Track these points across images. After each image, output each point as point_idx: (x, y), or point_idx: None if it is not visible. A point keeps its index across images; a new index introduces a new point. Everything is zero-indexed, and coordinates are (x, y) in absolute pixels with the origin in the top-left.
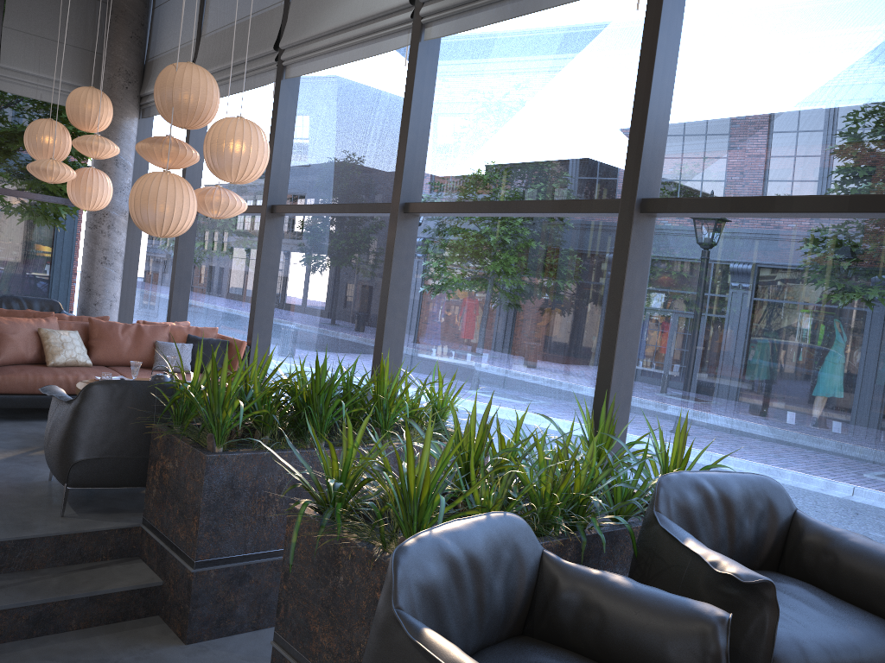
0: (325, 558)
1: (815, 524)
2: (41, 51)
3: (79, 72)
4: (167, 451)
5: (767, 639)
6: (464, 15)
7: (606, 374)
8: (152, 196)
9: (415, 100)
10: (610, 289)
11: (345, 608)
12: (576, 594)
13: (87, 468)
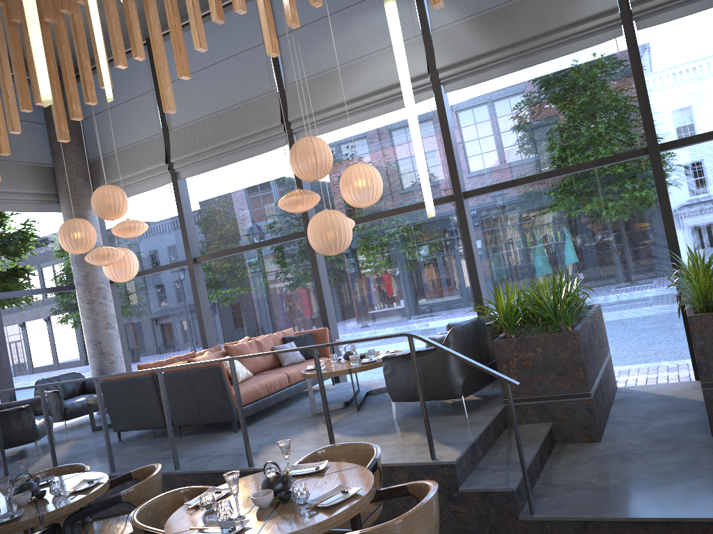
0: None
1: None
2: (6, 171)
3: (37, 182)
4: (522, 348)
5: None
6: (477, 73)
7: (672, 237)
8: (337, 226)
9: (450, 129)
10: (658, 194)
11: None
12: None
13: (468, 381)
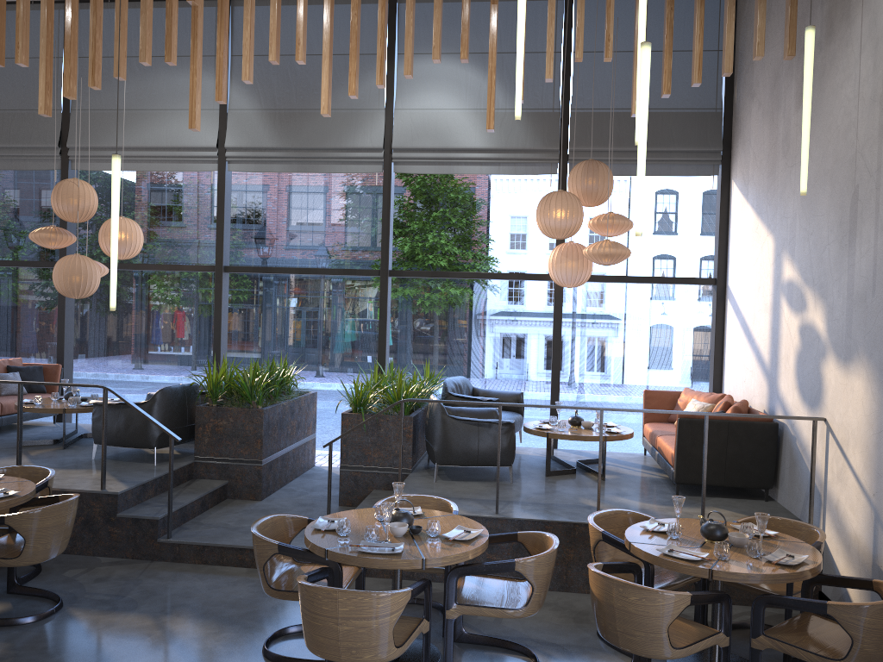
0: (370, 426)
1: (481, 389)
2: None
3: None
4: (218, 416)
5: None
6: (261, 163)
7: (382, 348)
8: (84, 273)
9: (225, 205)
10: (380, 310)
11: (386, 439)
12: (457, 414)
13: (164, 436)
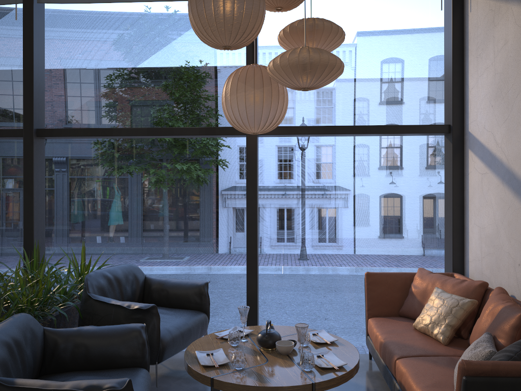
0: None
1: (155, 279)
2: None
3: None
4: None
5: (157, 330)
6: None
7: (29, 230)
8: None
9: None
10: (25, 181)
11: None
12: (69, 342)
13: None
